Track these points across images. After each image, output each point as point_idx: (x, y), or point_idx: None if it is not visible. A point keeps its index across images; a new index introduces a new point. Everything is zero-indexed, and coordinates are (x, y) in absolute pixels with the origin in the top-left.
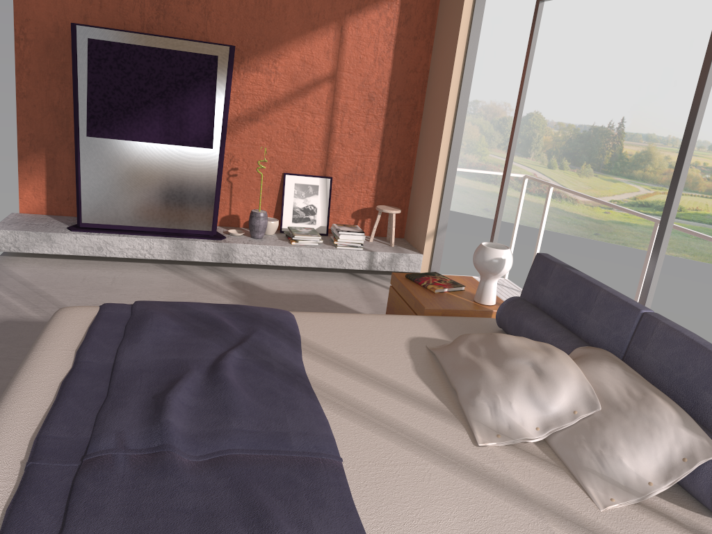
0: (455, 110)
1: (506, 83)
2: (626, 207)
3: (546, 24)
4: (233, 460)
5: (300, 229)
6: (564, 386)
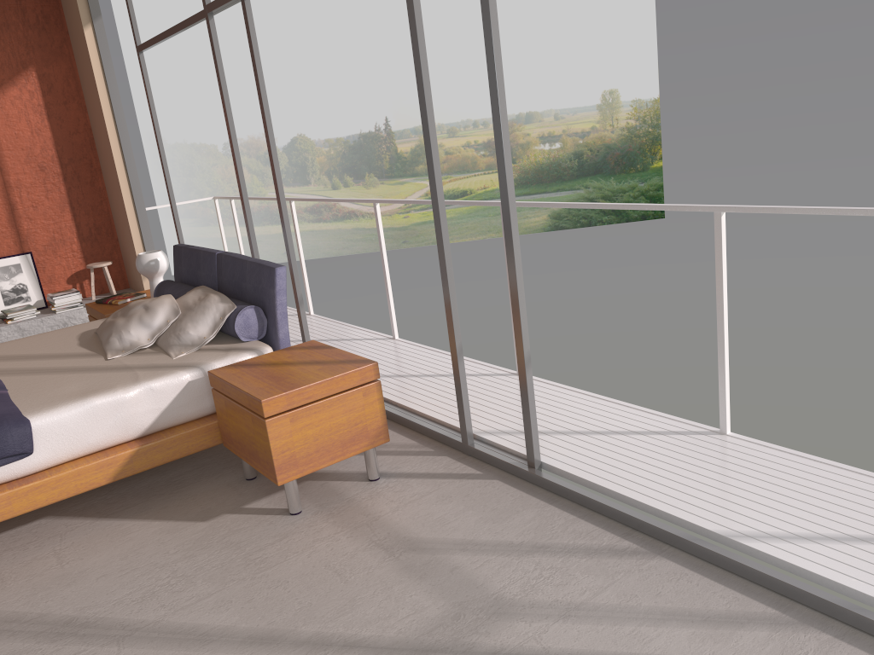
0: (123, 157)
1: (257, 113)
2: (422, 206)
3: (275, 41)
4: None
5: (15, 308)
6: (161, 309)
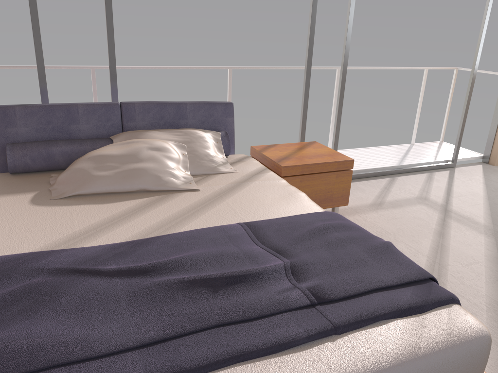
0: None
1: None
2: None
3: None
4: (274, 246)
5: None
6: (171, 147)
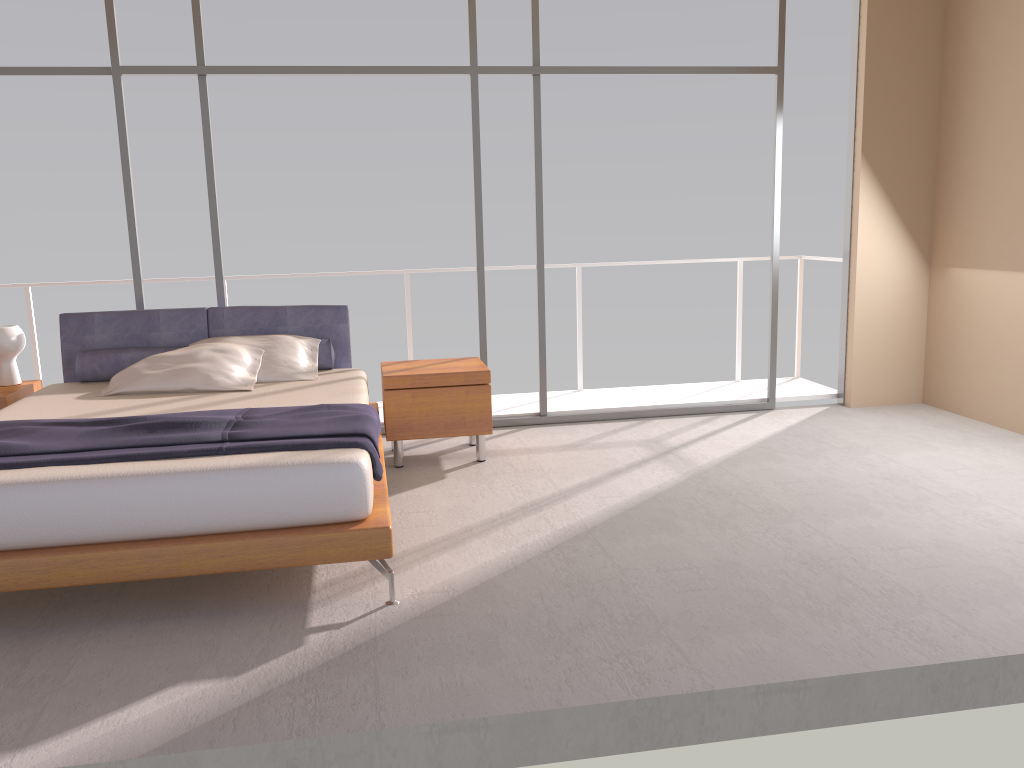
0: None
1: None
2: None
3: None
4: (248, 416)
5: None
6: (240, 350)
